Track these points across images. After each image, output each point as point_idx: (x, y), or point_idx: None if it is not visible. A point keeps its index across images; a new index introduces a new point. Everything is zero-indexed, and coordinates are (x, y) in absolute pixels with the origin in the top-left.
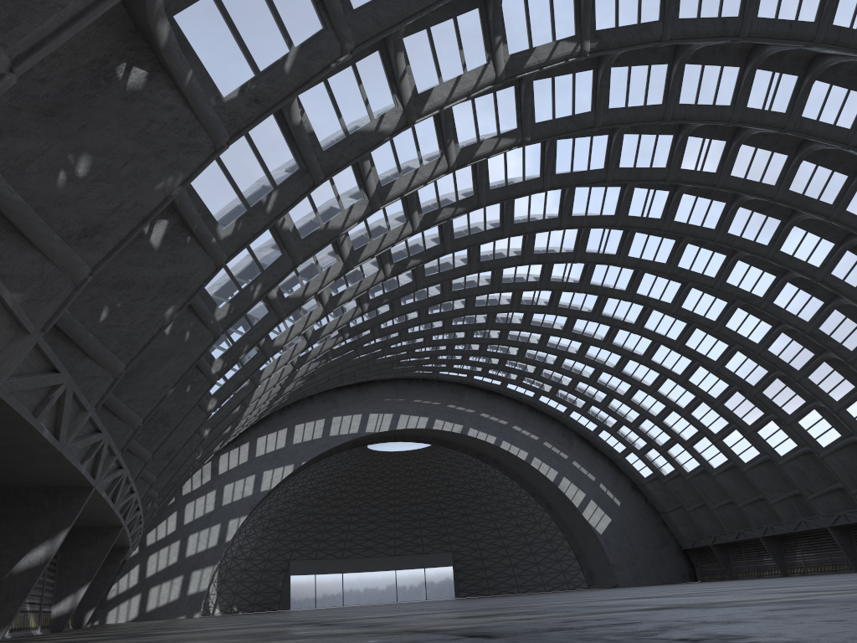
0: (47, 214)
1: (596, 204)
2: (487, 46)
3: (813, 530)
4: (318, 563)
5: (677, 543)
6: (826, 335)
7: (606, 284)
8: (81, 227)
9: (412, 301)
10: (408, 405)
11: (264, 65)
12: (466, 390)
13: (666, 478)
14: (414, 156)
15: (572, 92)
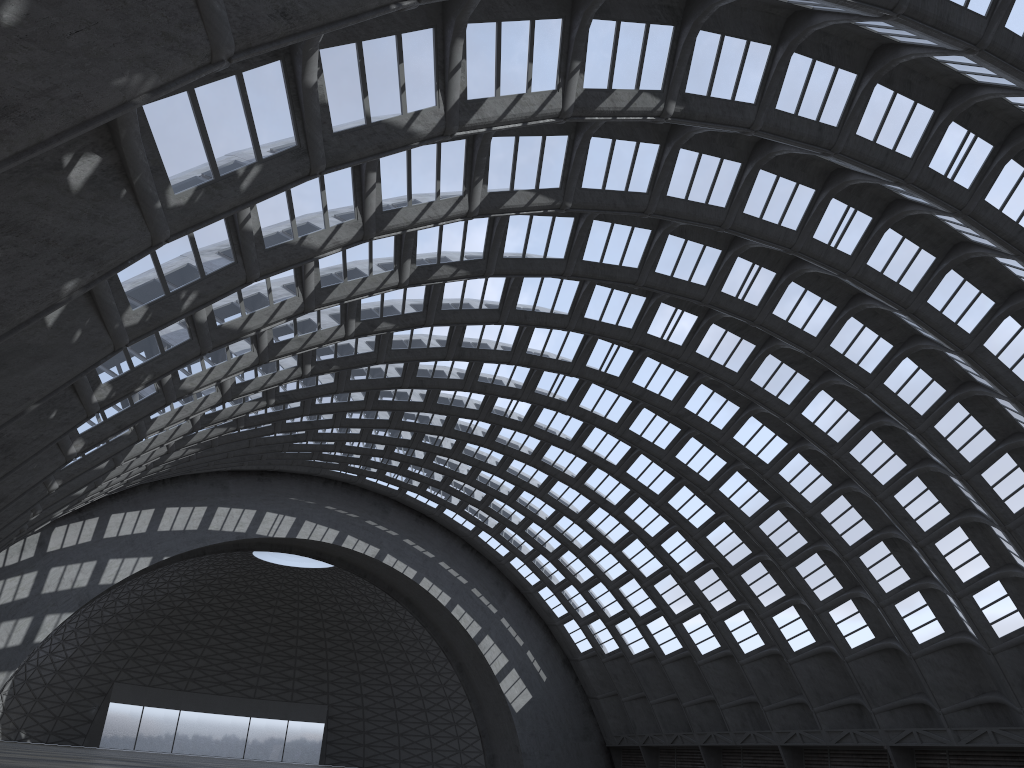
0: None
1: (614, 311)
2: (561, 69)
3: (761, 746)
4: (151, 692)
5: (601, 738)
6: (827, 522)
7: (597, 410)
8: None
9: (364, 378)
10: (318, 511)
11: None
12: (393, 507)
13: (606, 657)
14: (431, 186)
15: (631, 164)
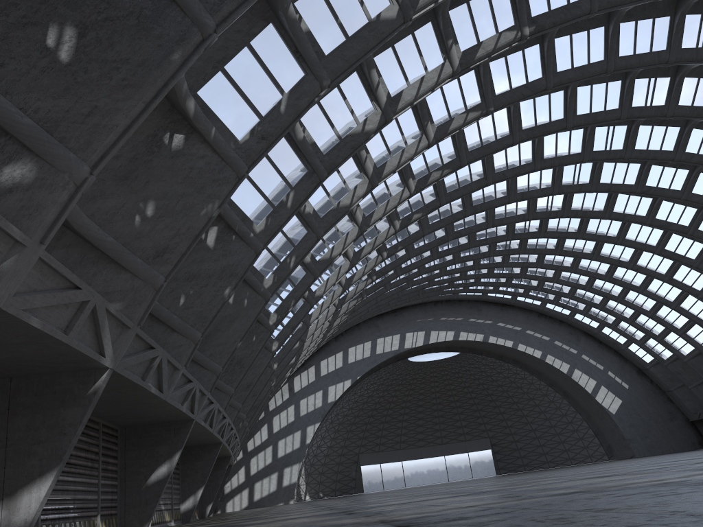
0: (131, 246)
1: (563, 146)
2: (442, 49)
3: None
4: (381, 455)
5: (684, 416)
6: None
7: (585, 207)
8: (154, 250)
9: (423, 244)
10: (436, 323)
11: (265, 111)
12: (483, 305)
13: (666, 362)
14: (400, 140)
15: (524, 65)
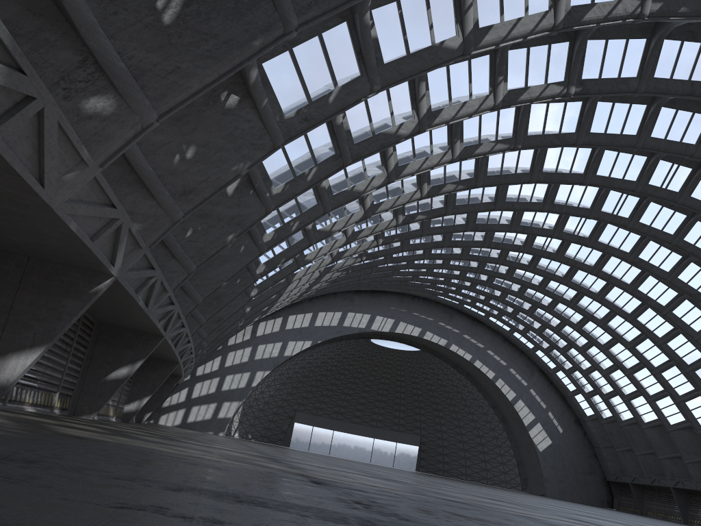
0: (164, 179)
1: (575, 198)
2: (491, 82)
3: None
4: (317, 418)
5: (603, 474)
6: None
7: (577, 258)
8: (182, 189)
9: (418, 242)
10: (408, 316)
11: (315, 97)
12: (456, 314)
13: (604, 420)
14: (427, 148)
15: (562, 116)
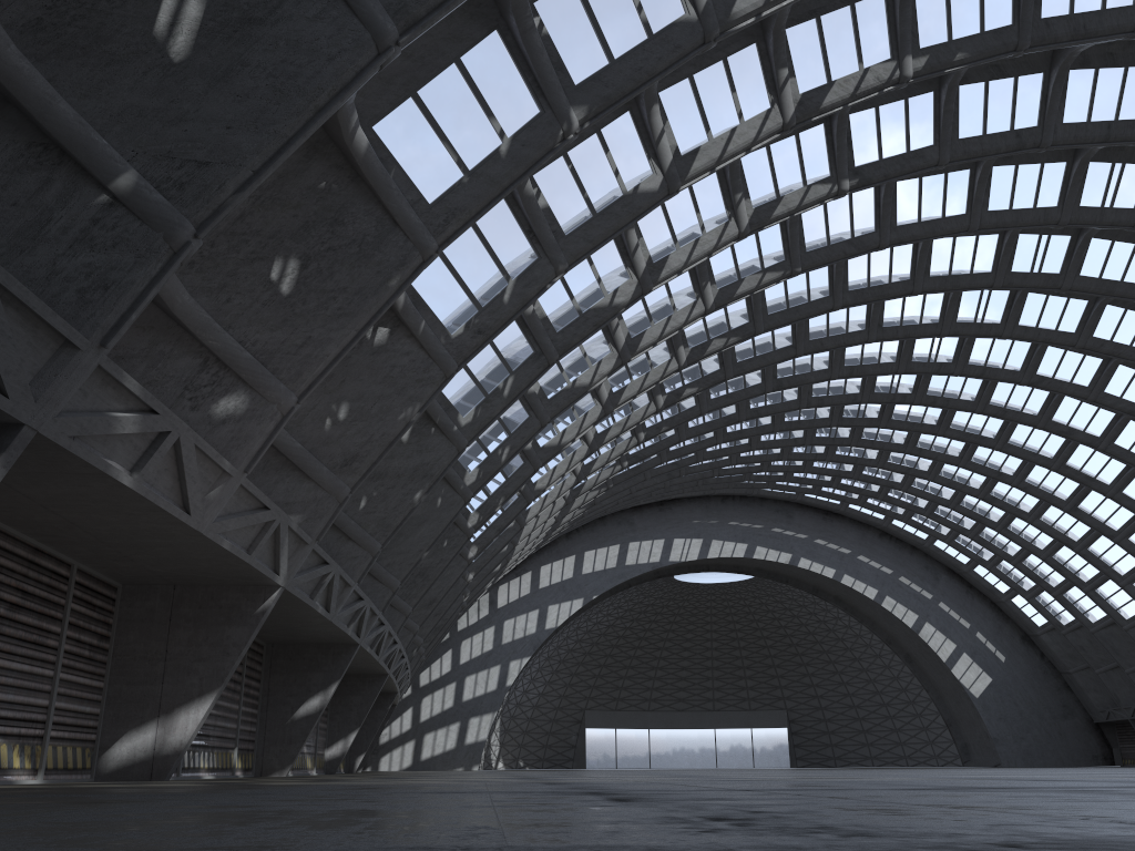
0: (318, 452)
1: (913, 311)
2: (727, 204)
3: None
4: (619, 715)
5: (1086, 714)
6: None
7: (948, 393)
8: (343, 458)
9: (701, 423)
10: (722, 529)
11: (485, 301)
12: (796, 510)
13: (1066, 629)
14: (666, 303)
15: (850, 214)
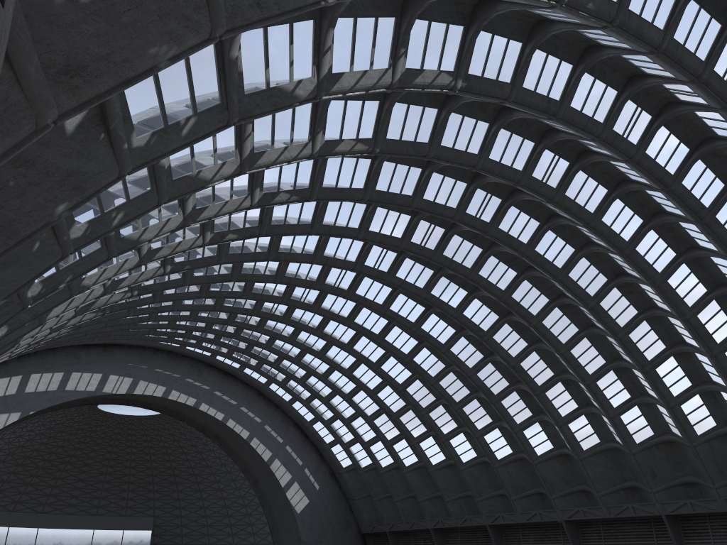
0: (33, 28)
1: (389, 225)
2: (392, 53)
3: (474, 526)
4: (14, 516)
5: (358, 527)
6: (524, 370)
7: (368, 296)
8: (64, 61)
9: (203, 274)
10: (150, 373)
11: None
12: (206, 368)
13: (362, 470)
14: (287, 135)
15: (419, 122)
